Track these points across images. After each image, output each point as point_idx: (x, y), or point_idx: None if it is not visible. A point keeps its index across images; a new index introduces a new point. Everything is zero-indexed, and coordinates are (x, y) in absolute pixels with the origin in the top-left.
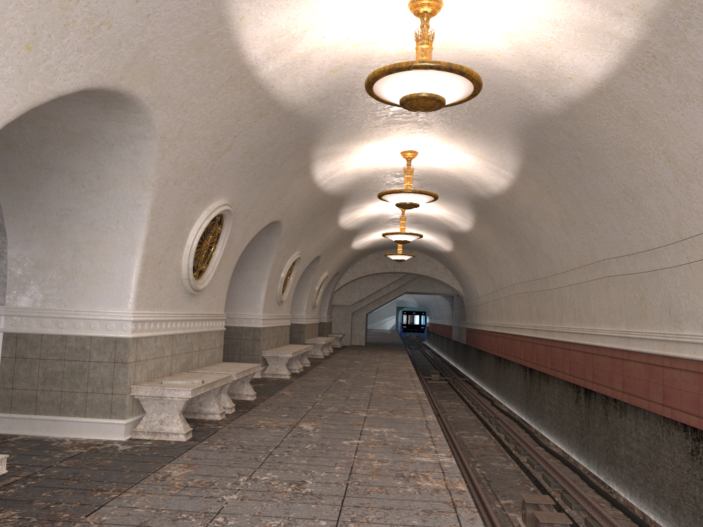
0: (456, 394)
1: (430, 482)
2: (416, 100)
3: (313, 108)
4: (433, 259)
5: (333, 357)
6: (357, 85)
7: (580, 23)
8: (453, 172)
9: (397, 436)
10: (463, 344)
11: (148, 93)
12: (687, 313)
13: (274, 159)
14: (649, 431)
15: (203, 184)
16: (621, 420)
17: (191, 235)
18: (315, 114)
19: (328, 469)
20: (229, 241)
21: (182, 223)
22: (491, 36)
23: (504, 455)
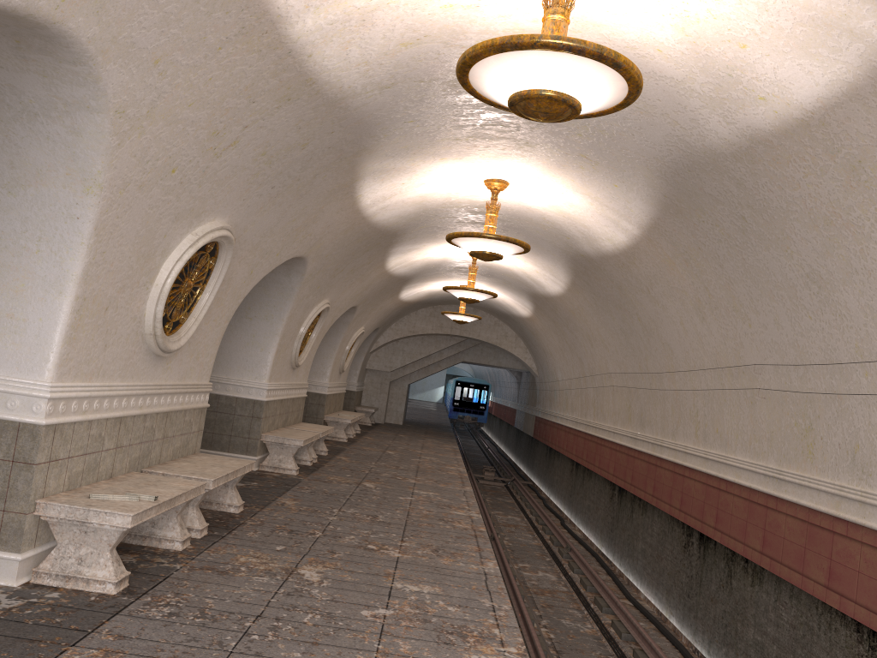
0: (516, 503)
1: None
2: (536, 101)
3: (369, 99)
4: (503, 323)
5: (359, 441)
6: (438, 72)
7: (806, 11)
8: (552, 216)
9: (443, 604)
10: (528, 435)
11: (93, 32)
12: None
13: (304, 169)
14: (796, 616)
15: (189, 194)
16: (753, 590)
17: (165, 269)
18: (371, 110)
19: None
20: (226, 280)
21: (150, 250)
22: (656, 18)
23: (579, 608)
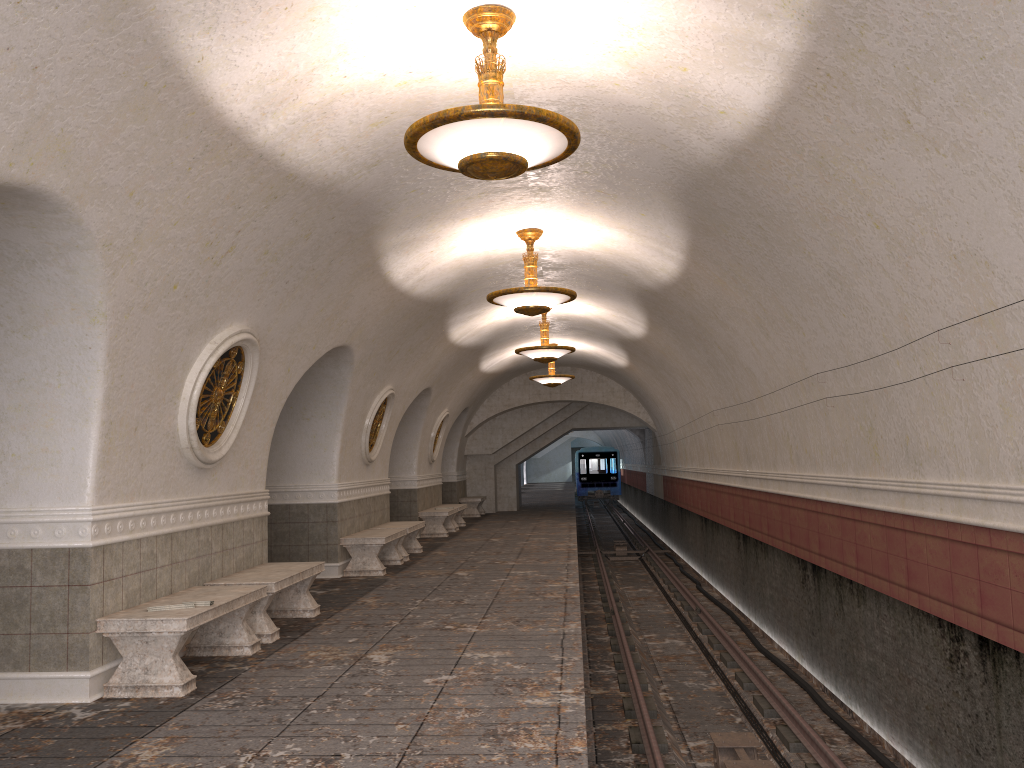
0: (649, 575)
1: (533, 742)
2: (481, 164)
3: (360, 179)
4: (607, 378)
5: (462, 534)
6: None
7: (717, 32)
8: (600, 255)
9: (510, 664)
10: (660, 499)
11: (65, 183)
12: (928, 450)
13: (316, 258)
14: (895, 626)
15: (197, 305)
16: (860, 610)
17: (189, 381)
18: (366, 189)
19: (384, 729)
20: (262, 383)
21: (169, 366)
22: (599, 57)
23: (706, 668)
